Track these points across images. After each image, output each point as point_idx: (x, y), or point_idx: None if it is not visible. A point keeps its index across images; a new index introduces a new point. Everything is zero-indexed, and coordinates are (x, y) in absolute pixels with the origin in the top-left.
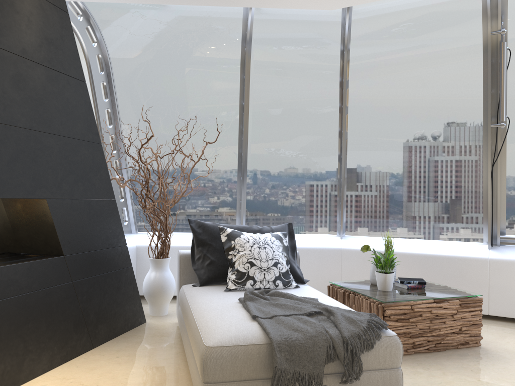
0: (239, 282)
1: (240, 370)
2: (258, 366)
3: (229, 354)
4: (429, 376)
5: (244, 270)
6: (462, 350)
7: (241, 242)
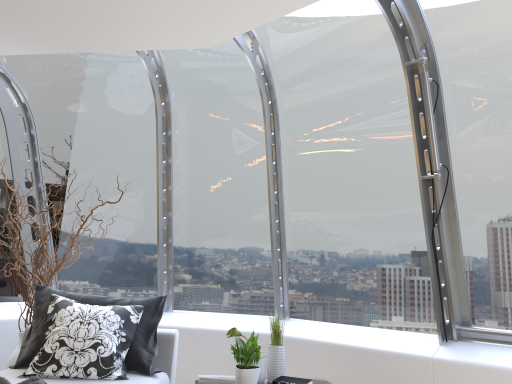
0: (39, 366)
1: None
2: None
3: None
4: None
5: (50, 350)
6: None
7: (63, 314)
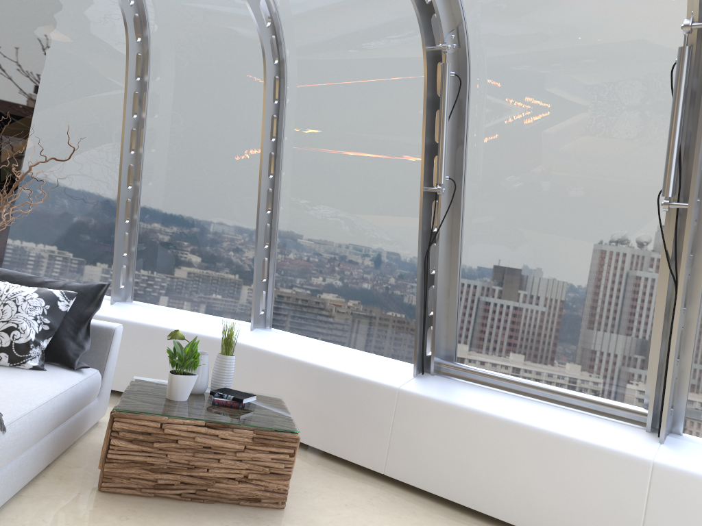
0: None
1: None
2: None
3: None
4: None
5: None
6: (243, 508)
7: None
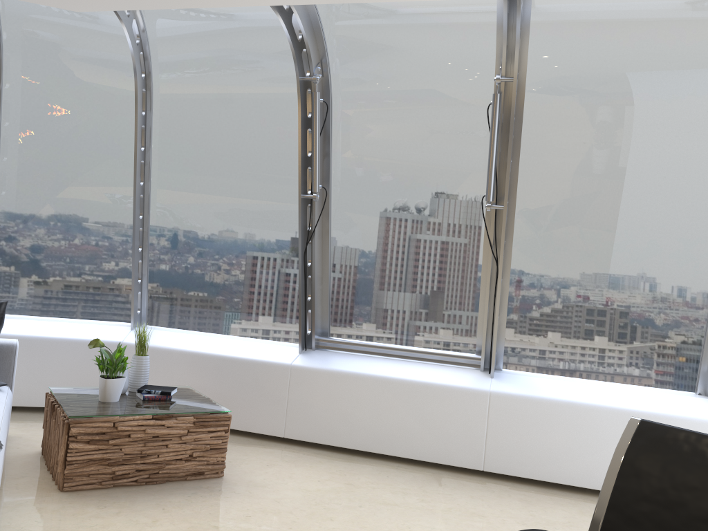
0: None
1: None
2: None
3: None
4: (91, 517)
5: None
6: (191, 482)
7: None
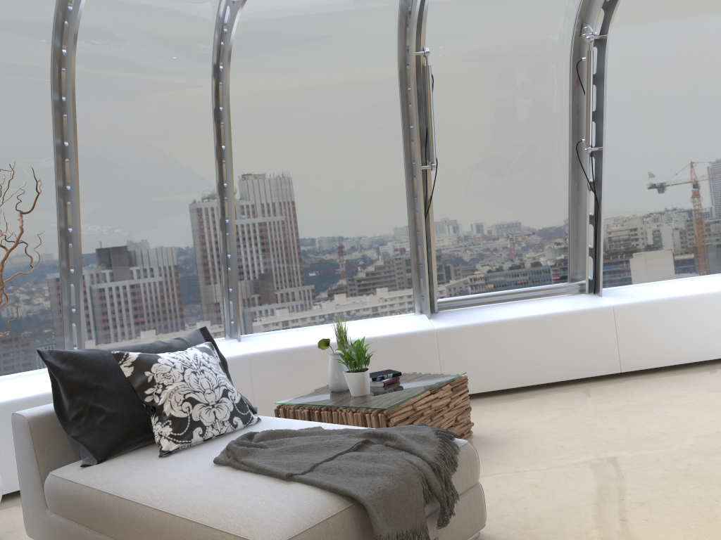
0: (180, 435)
1: None
2: None
3: None
4: None
5: (183, 414)
6: None
7: (164, 369)
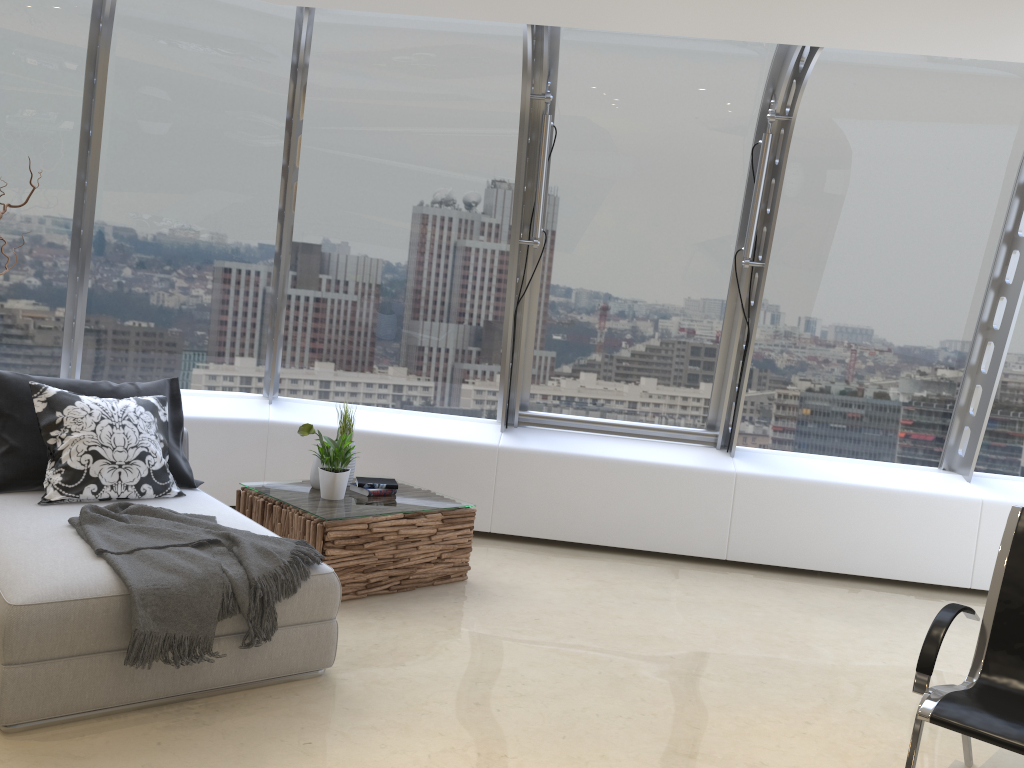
0: (69, 487)
1: (72, 639)
2: (104, 631)
3: (53, 615)
4: (382, 629)
5: (80, 466)
6: (439, 587)
7: (77, 414)
